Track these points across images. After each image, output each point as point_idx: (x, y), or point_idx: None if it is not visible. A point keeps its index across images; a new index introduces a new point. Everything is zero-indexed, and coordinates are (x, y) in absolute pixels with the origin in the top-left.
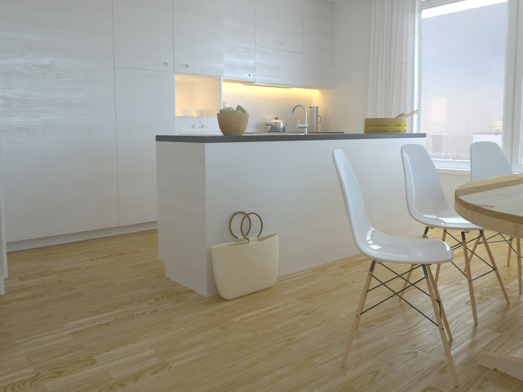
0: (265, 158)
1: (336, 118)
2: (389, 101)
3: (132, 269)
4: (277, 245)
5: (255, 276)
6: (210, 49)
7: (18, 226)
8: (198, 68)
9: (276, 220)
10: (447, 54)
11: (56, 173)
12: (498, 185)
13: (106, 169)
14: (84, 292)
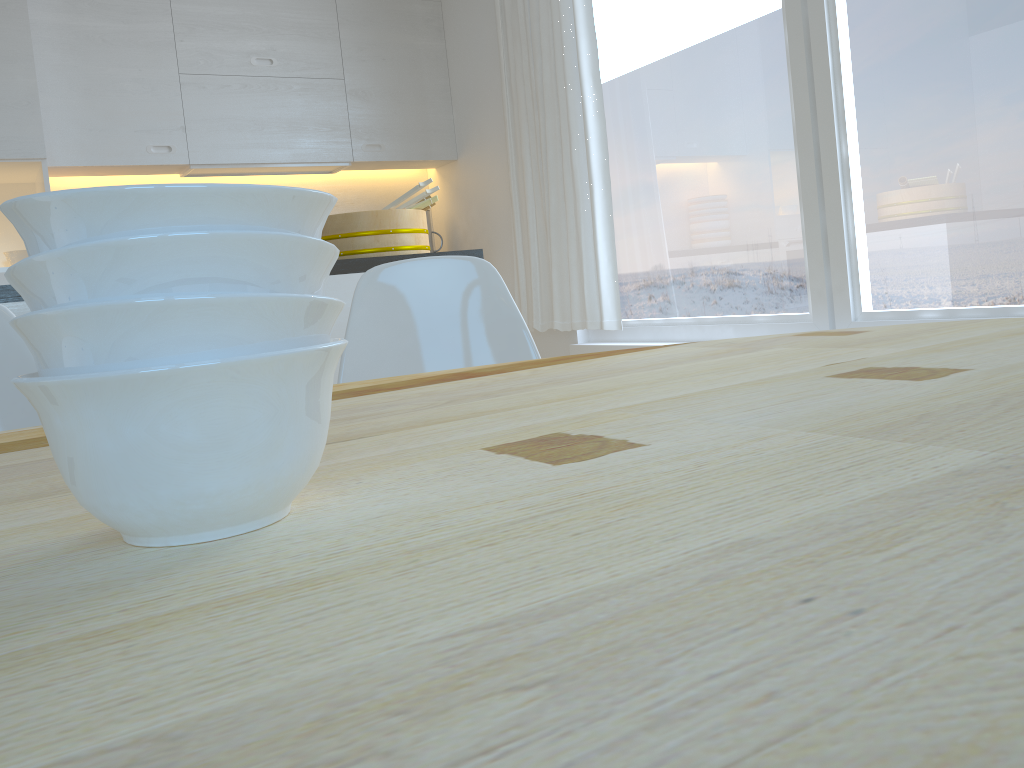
0: None
1: (471, 235)
2: (543, 171)
3: None
4: None
5: None
6: None
7: None
8: None
9: None
10: (658, 16)
11: None
12: None
13: None
14: None
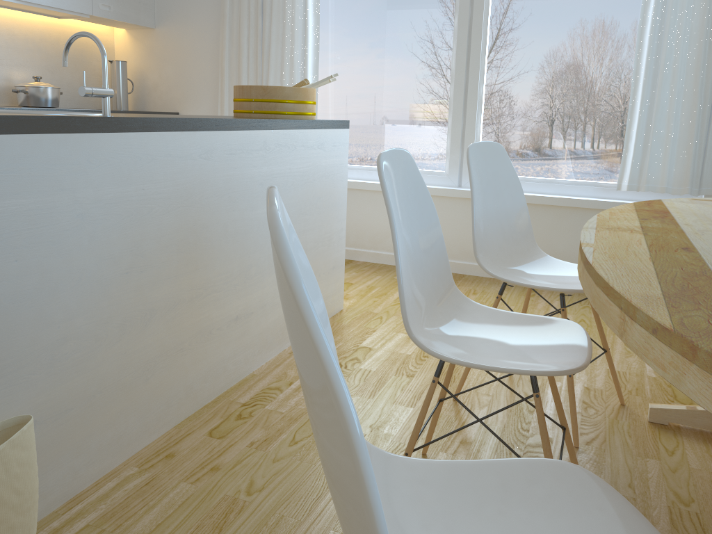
0: None
1: (163, 86)
2: (264, 59)
3: None
4: (32, 454)
5: None
6: None
7: None
8: None
9: (27, 369)
10: None
11: None
12: (689, 278)
13: None
14: None
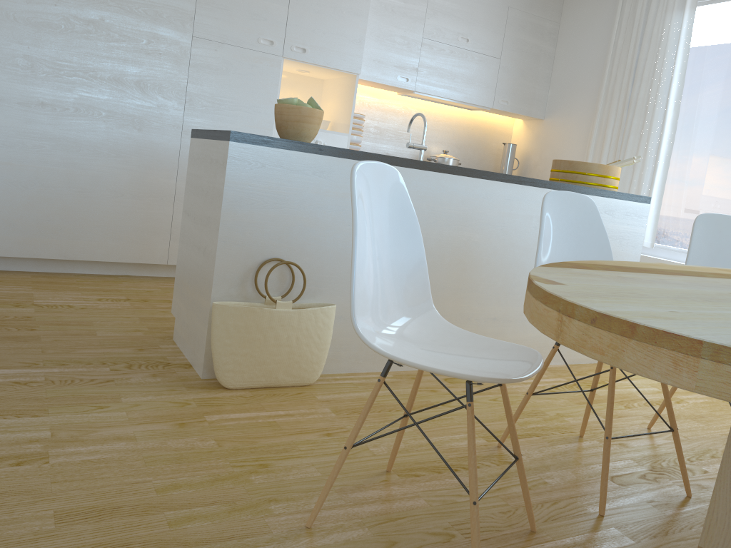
0: (336, 184)
1: (541, 166)
2: (621, 147)
3: (139, 321)
4: (330, 322)
5: (280, 363)
6: (345, 30)
7: (22, 238)
8: (321, 56)
9: (343, 285)
10: (729, 80)
11: (87, 174)
12: (664, 271)
13: (160, 180)
14: (43, 336)
